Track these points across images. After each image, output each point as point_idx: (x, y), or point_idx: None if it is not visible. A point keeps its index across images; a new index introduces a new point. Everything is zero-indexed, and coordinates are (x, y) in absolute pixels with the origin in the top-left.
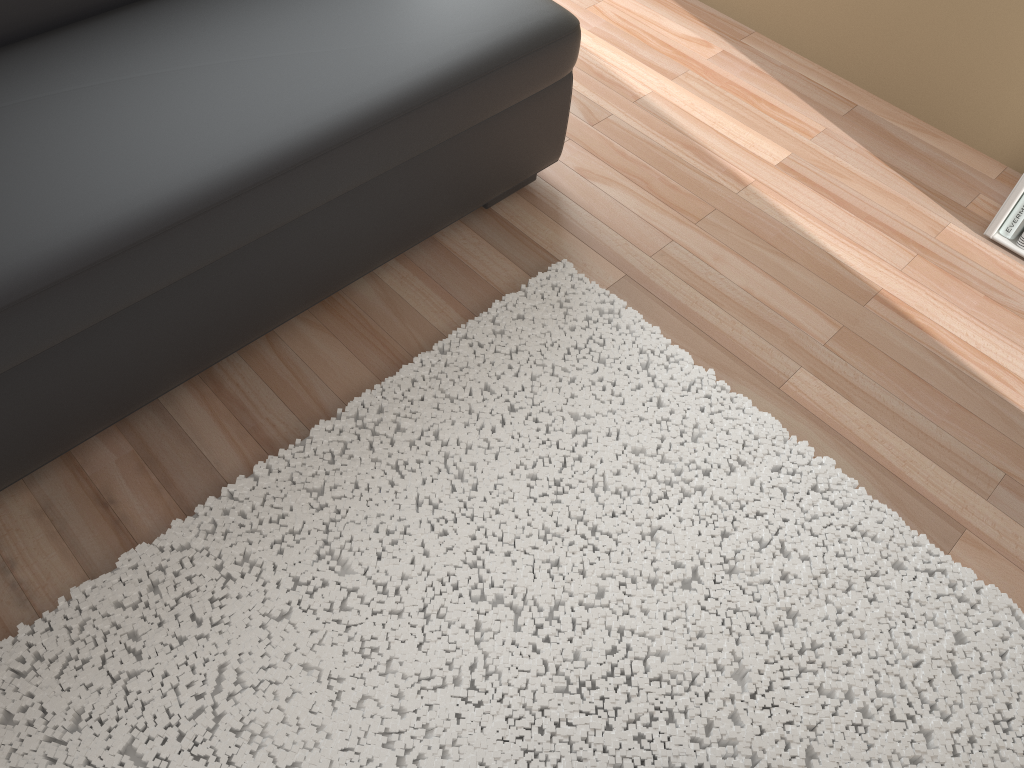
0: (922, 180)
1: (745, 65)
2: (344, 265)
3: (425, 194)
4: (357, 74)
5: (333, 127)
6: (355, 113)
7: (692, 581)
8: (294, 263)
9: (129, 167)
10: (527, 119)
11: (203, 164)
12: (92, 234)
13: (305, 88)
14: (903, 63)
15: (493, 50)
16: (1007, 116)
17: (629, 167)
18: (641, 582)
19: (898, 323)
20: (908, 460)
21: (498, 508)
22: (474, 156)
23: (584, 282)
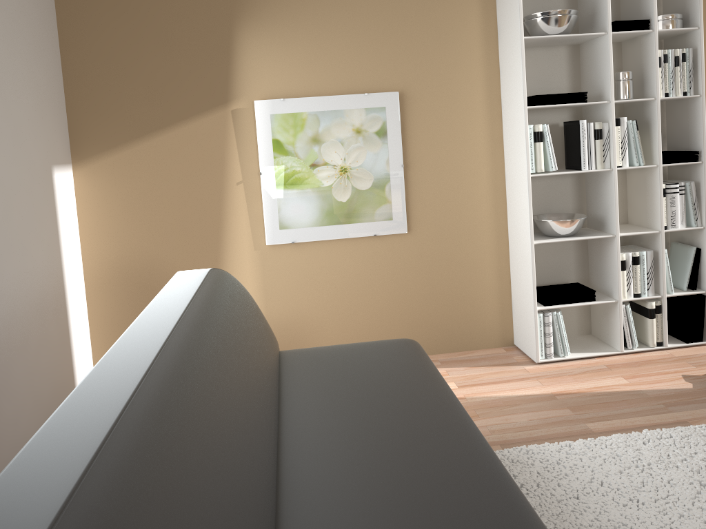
0: (495, 363)
1: None
2: None
3: None
4: (413, 381)
5: (448, 395)
6: (442, 388)
7: (701, 482)
8: None
9: (441, 445)
10: None
11: (454, 427)
12: (490, 465)
13: (413, 393)
14: (440, 332)
15: (421, 354)
16: (489, 327)
17: None
18: (699, 495)
19: (572, 395)
20: (647, 419)
21: (641, 521)
22: None
23: (502, 451)
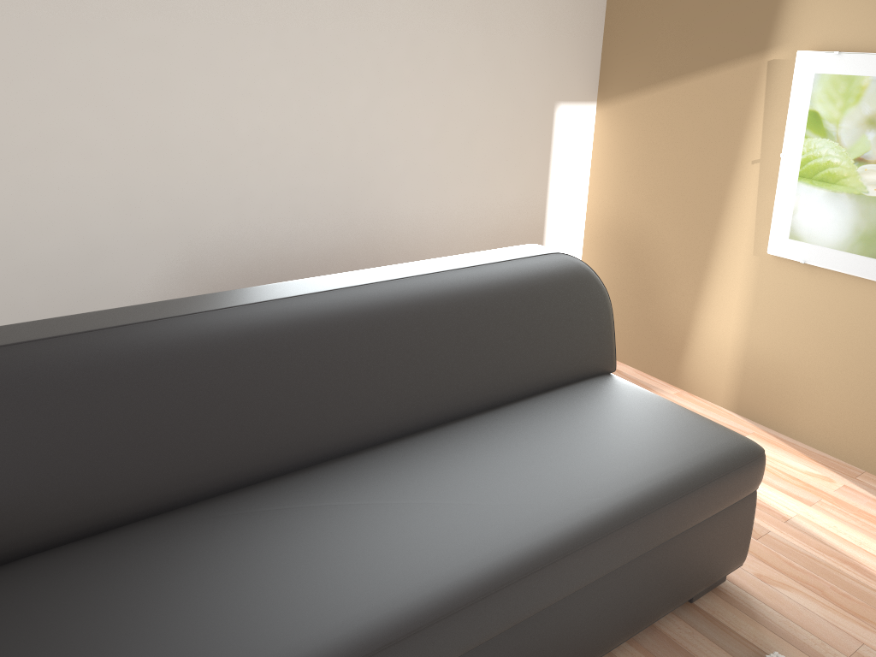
0: None
1: (868, 497)
2: (602, 636)
3: (659, 579)
4: (620, 475)
5: (615, 512)
6: (628, 503)
7: None
8: (574, 627)
9: (483, 530)
10: (727, 523)
11: (533, 532)
12: (471, 577)
13: (587, 483)
14: None
15: (711, 464)
16: None
17: (800, 575)
18: None
19: None
20: None
21: None
22: (692, 550)
23: None
